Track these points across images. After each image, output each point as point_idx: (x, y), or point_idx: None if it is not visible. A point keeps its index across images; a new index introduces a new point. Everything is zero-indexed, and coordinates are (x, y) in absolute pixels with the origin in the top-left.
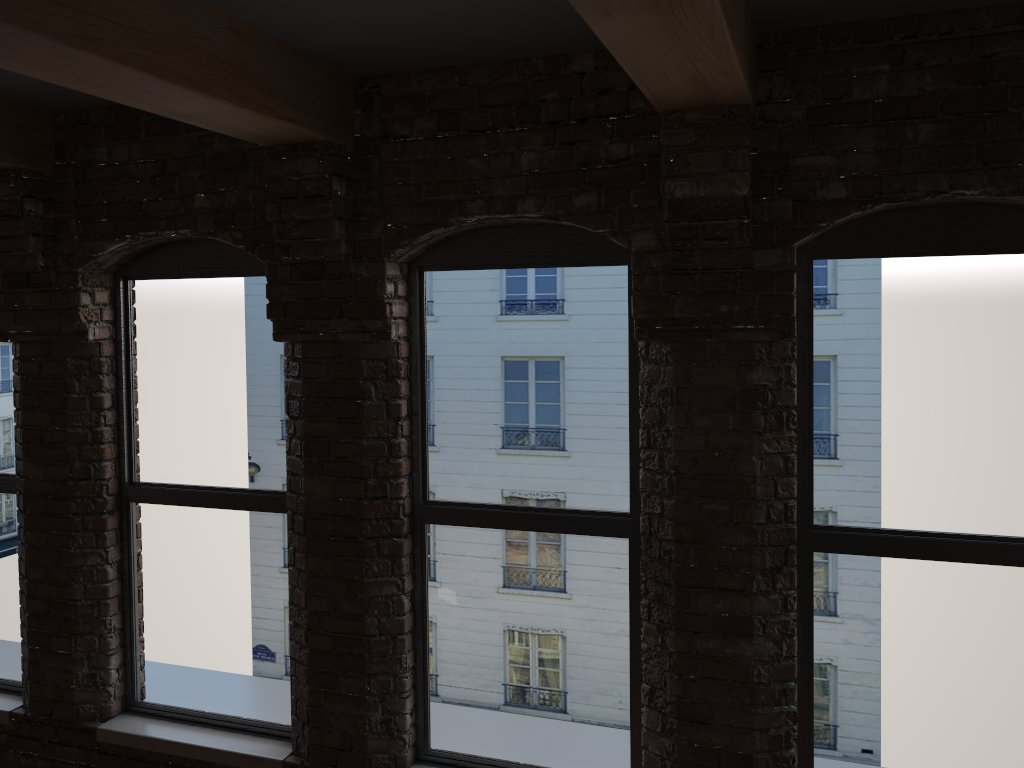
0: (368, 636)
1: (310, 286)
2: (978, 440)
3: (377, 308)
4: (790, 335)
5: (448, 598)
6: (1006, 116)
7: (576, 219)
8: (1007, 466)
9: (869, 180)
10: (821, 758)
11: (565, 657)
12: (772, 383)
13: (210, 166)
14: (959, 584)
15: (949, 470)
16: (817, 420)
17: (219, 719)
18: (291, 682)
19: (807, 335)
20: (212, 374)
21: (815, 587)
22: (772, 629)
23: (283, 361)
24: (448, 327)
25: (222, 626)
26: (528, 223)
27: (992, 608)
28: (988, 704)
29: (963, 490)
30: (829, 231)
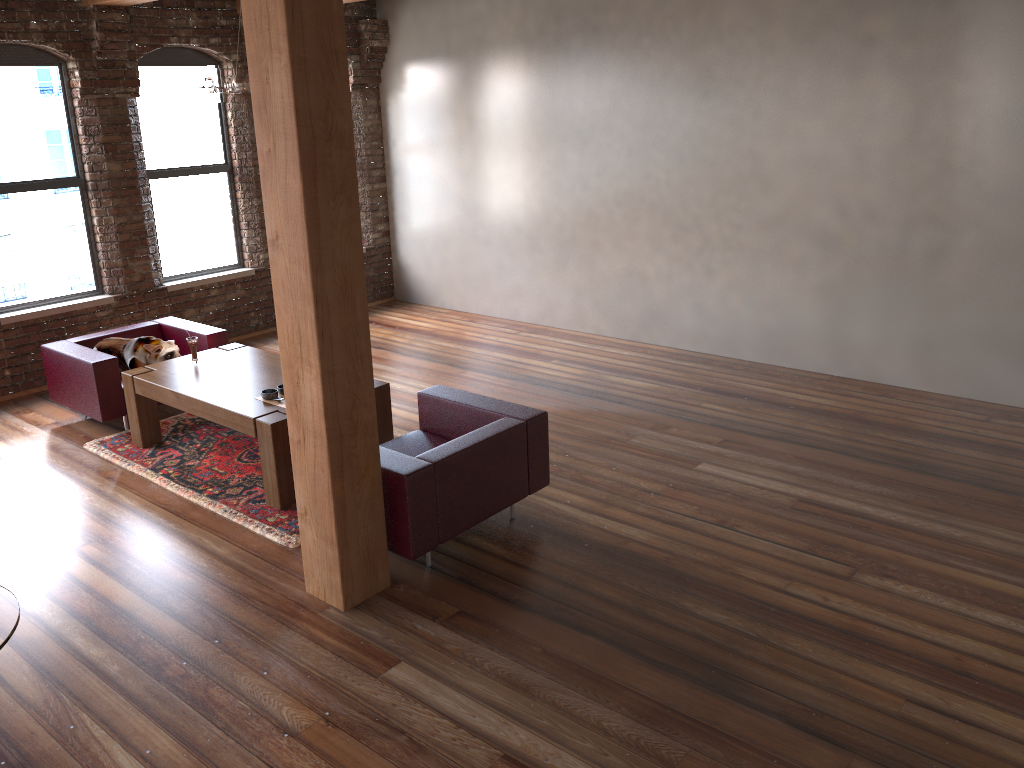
0: (146, 229)
1: (103, 72)
2: None
3: (137, 82)
4: None
5: (163, 210)
6: None
7: (212, 48)
8: None
9: None
10: None
11: (211, 223)
12: None
13: (38, 7)
14: None
15: None
16: None
17: (56, 299)
18: (94, 268)
19: None
20: (19, 120)
21: None
22: None
23: (63, 110)
24: (145, 92)
25: (49, 252)
26: (177, 47)
27: None
28: None
29: None
30: None
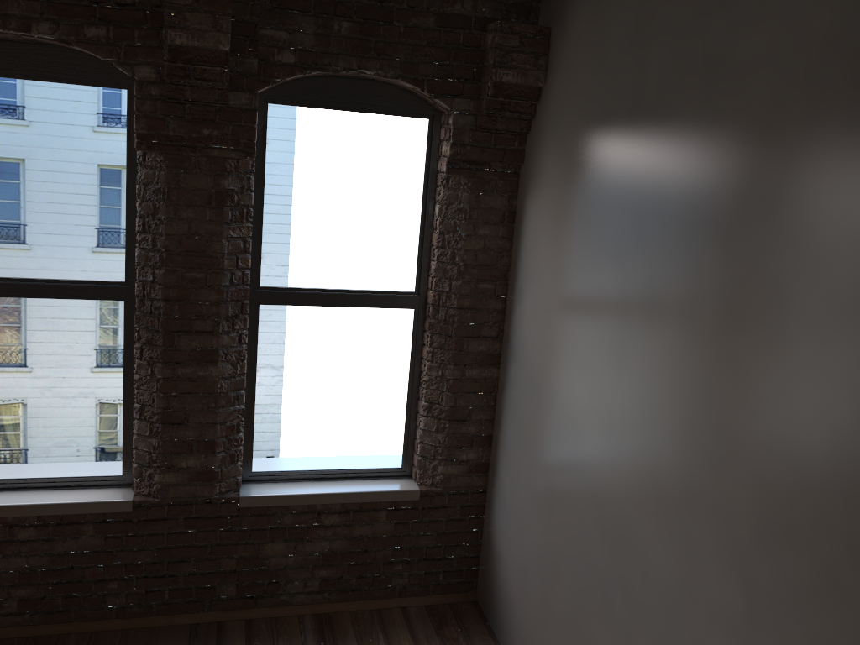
0: None
1: None
2: (362, 231)
3: None
4: (252, 155)
5: None
6: (392, 26)
7: (87, 47)
8: (377, 248)
9: (309, 54)
10: (258, 437)
11: (69, 393)
12: (238, 188)
13: None
14: (346, 320)
15: (345, 250)
16: (266, 216)
17: None
18: None
19: (262, 156)
20: None
21: (259, 328)
22: (231, 356)
23: None
24: None
25: None
26: (38, 42)
27: (364, 333)
28: (358, 390)
29: (352, 262)
30: (280, 84)
